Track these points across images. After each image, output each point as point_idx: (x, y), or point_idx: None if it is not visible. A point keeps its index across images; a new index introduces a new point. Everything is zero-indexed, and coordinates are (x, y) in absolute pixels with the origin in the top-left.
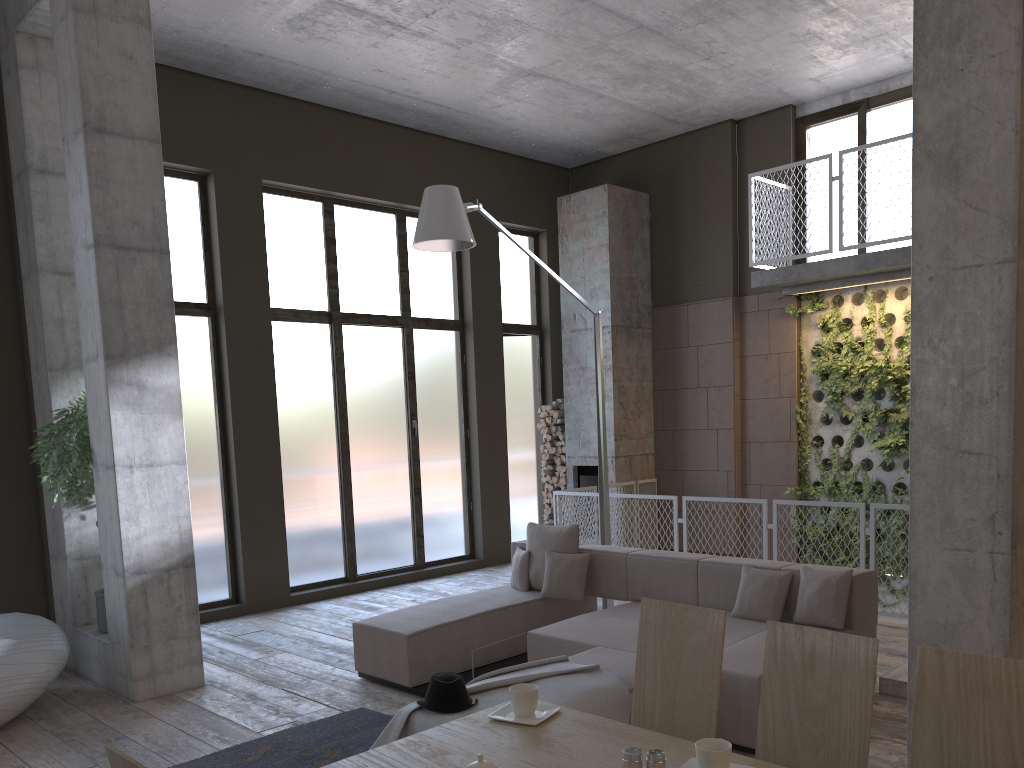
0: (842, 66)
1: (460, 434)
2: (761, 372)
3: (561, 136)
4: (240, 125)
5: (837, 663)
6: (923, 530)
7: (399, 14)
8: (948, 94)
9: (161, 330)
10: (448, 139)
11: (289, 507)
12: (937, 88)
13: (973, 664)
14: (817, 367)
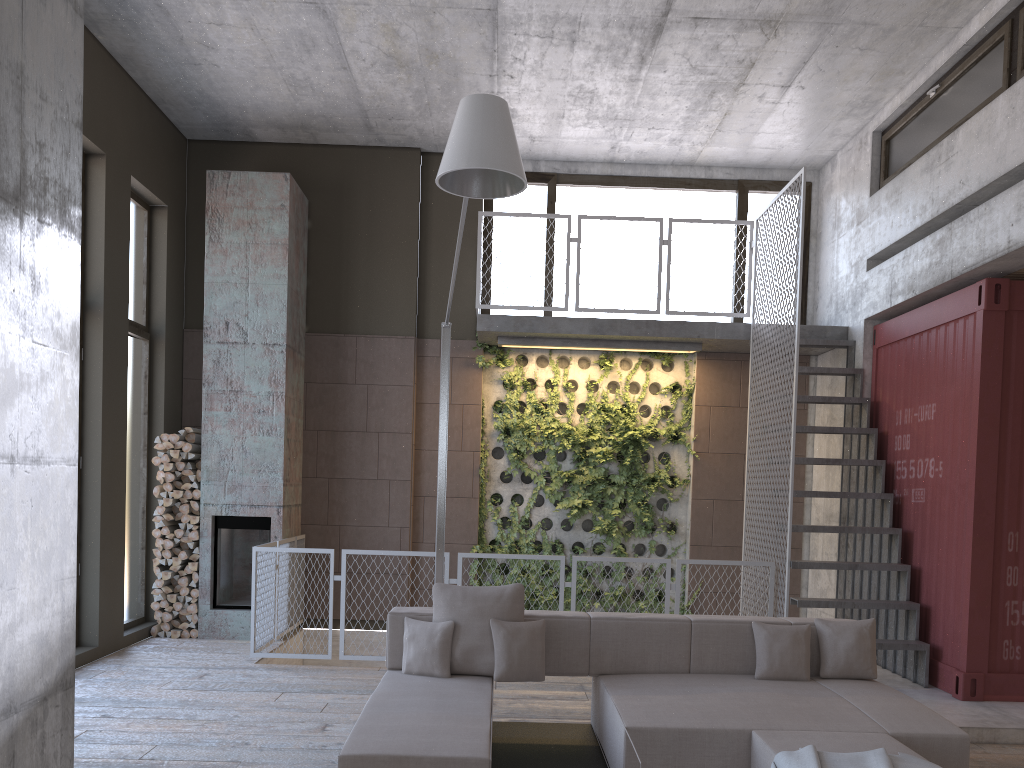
0: (566, 135)
1: None
2: None
3: (235, 96)
4: None
5: None
6: None
7: None
8: None
9: (66, 170)
10: (93, 37)
11: None
12: None
13: None
14: (501, 423)
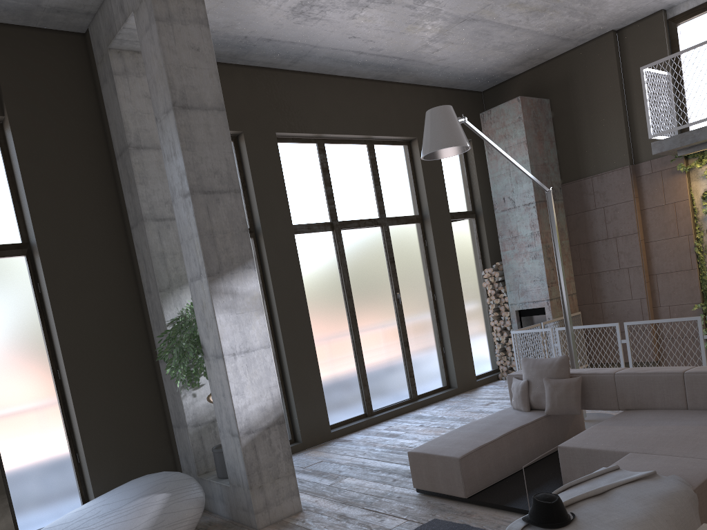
0: None
1: (429, 298)
2: (660, 219)
3: (480, 66)
4: (256, 95)
5: None
6: None
7: None
8: None
9: (242, 250)
10: (396, 83)
11: (321, 368)
12: None
13: None
14: None
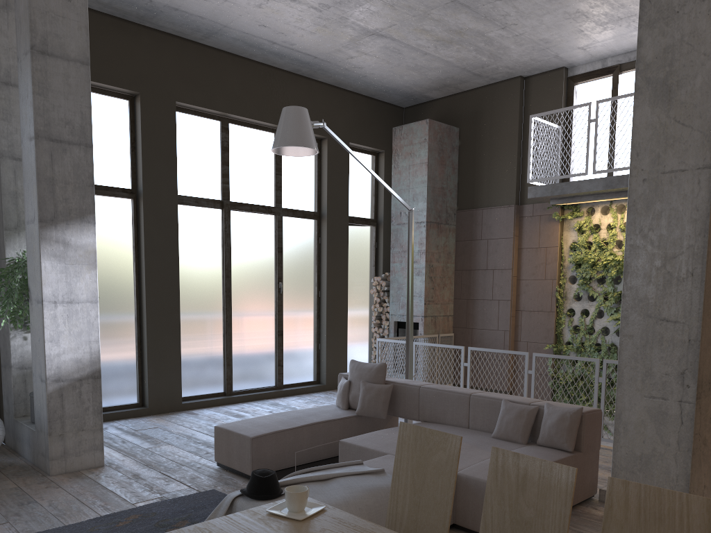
0: (602, 39)
1: (314, 294)
2: (532, 260)
3: (397, 83)
4: (161, 61)
5: (543, 485)
6: (628, 380)
7: None
8: (666, 31)
9: (83, 203)
10: (315, 81)
11: (185, 339)
12: (657, 27)
13: (652, 495)
14: (573, 258)
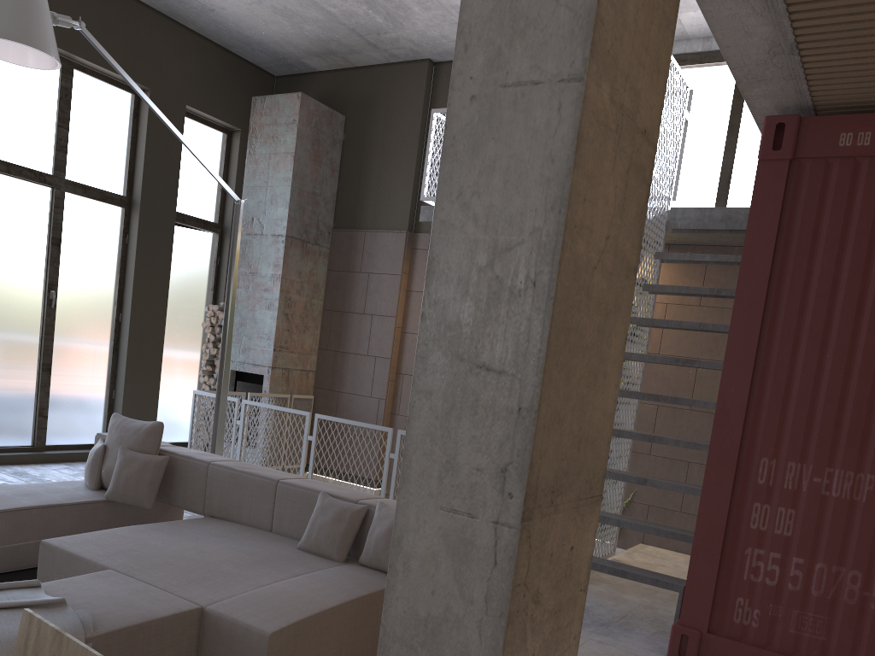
0: None
1: (111, 316)
2: None
3: (262, 32)
4: None
5: None
6: (418, 476)
7: None
8: None
9: None
10: (137, 1)
11: None
12: None
13: None
14: None
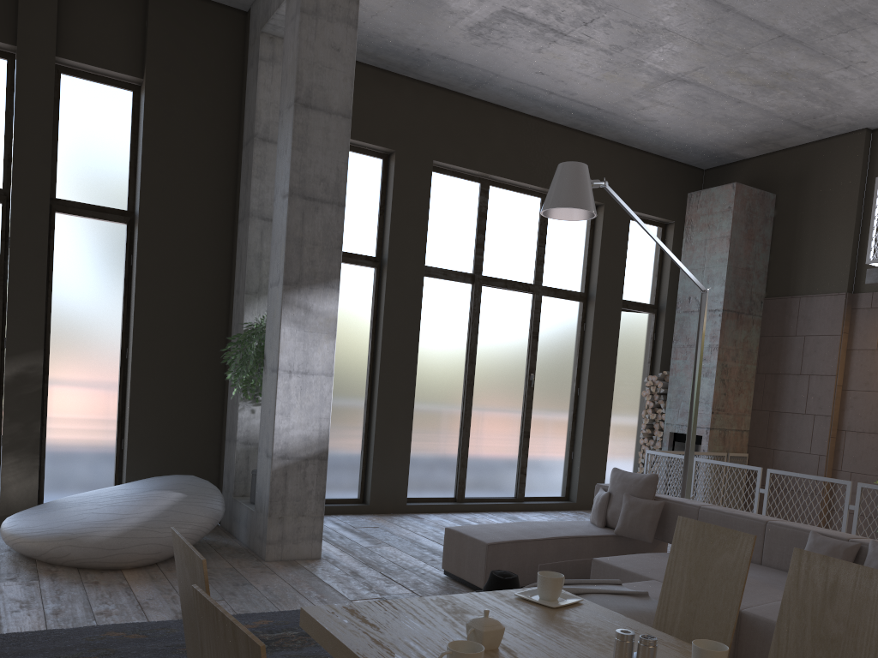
0: None
1: (571, 391)
2: (866, 366)
3: (698, 138)
4: (422, 115)
5: (859, 596)
6: None
7: (562, 23)
8: None
9: (329, 266)
10: (596, 137)
11: (416, 431)
12: None
13: None
14: None
